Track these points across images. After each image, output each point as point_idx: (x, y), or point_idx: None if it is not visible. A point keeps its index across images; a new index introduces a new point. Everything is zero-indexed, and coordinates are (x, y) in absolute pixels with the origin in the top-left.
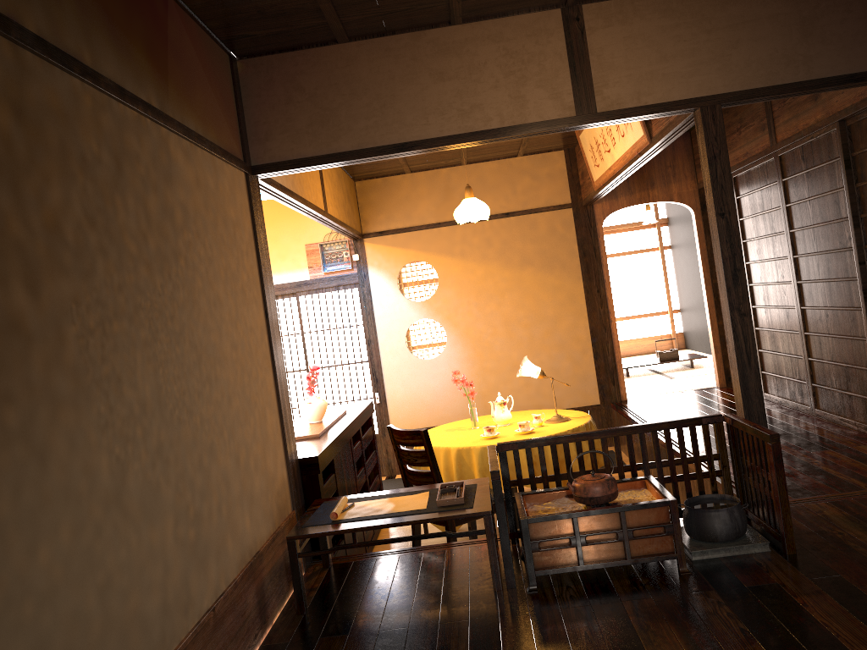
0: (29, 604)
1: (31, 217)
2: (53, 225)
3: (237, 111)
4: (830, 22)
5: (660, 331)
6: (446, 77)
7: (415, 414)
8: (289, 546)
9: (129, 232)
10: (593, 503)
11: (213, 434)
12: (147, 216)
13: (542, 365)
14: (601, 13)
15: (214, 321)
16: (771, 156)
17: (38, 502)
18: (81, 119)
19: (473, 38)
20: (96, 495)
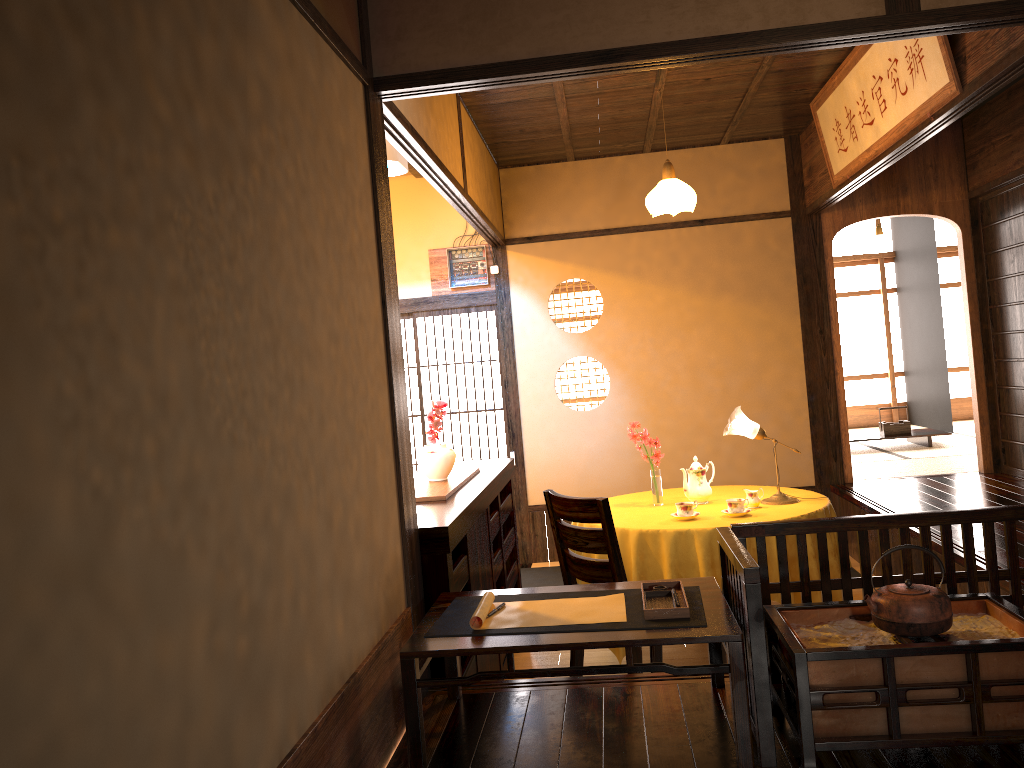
0: None
1: None
2: None
3: None
4: None
5: (864, 402)
6: None
7: (561, 483)
8: (404, 667)
9: (157, 78)
10: (912, 633)
11: (292, 473)
12: (197, 68)
13: None
14: None
15: (304, 288)
16: None
17: None
18: None
19: None
20: (37, 564)
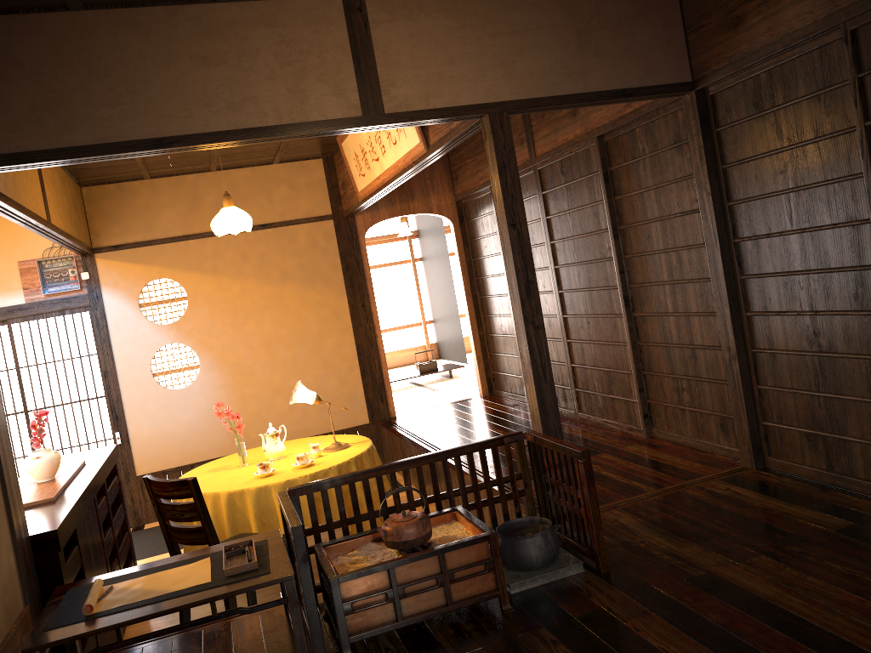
0: None
1: None
2: None
3: None
4: (602, 37)
5: (410, 342)
6: (211, 62)
7: (165, 452)
8: None
9: None
10: (407, 547)
11: None
12: None
13: (307, 386)
14: (385, 6)
15: None
16: (531, 169)
17: None
18: None
19: (243, 20)
20: None
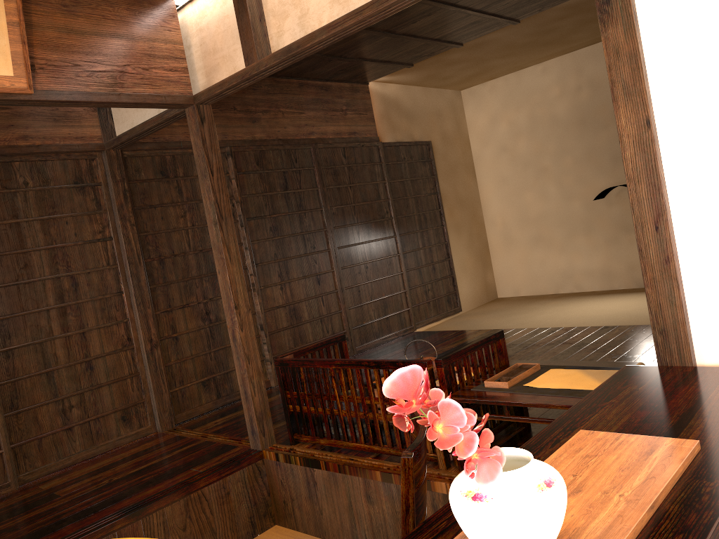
0: None
1: None
2: None
3: None
4: None
5: None
6: None
7: None
8: None
9: None
10: None
11: None
12: None
13: None
14: None
15: None
16: None
17: None
18: None
19: None
20: None
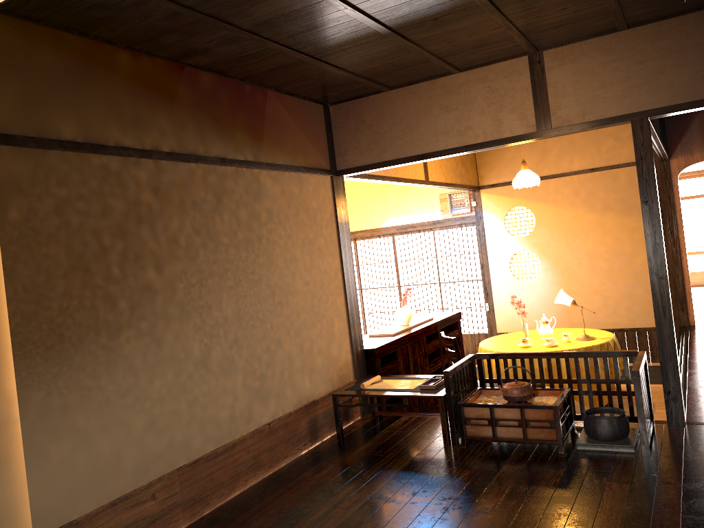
0: (148, 402)
1: (160, 238)
2: (173, 238)
3: (327, 138)
4: None
5: None
6: (450, 109)
7: (515, 321)
8: (333, 399)
9: (223, 232)
10: (510, 400)
11: (281, 333)
12: (238, 221)
13: (618, 291)
14: (557, 56)
15: (289, 270)
16: None
17: (155, 361)
18: (194, 183)
19: (468, 81)
20: (190, 360)
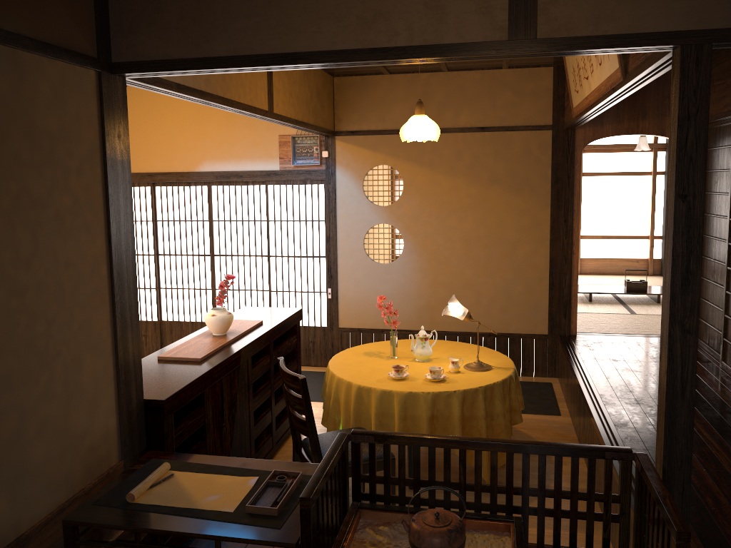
0: None
1: None
2: None
3: None
4: None
5: (644, 247)
6: None
7: (363, 314)
8: (65, 530)
9: None
10: None
11: None
12: None
13: (494, 286)
14: None
15: None
16: None
17: None
18: None
19: None
20: None
